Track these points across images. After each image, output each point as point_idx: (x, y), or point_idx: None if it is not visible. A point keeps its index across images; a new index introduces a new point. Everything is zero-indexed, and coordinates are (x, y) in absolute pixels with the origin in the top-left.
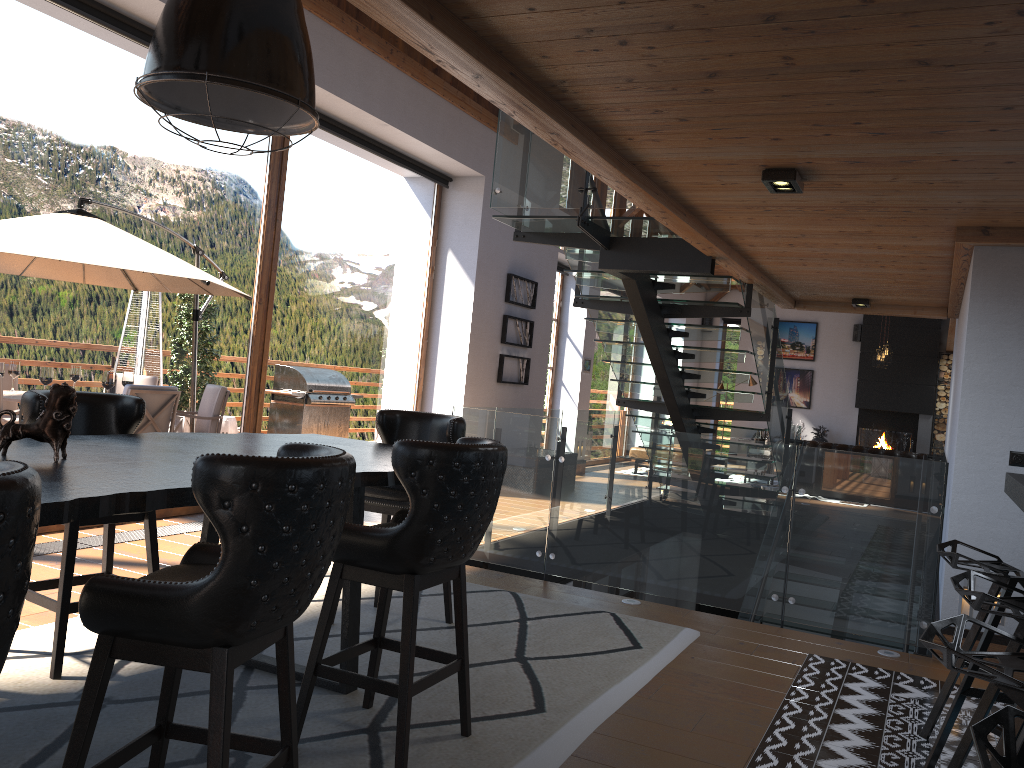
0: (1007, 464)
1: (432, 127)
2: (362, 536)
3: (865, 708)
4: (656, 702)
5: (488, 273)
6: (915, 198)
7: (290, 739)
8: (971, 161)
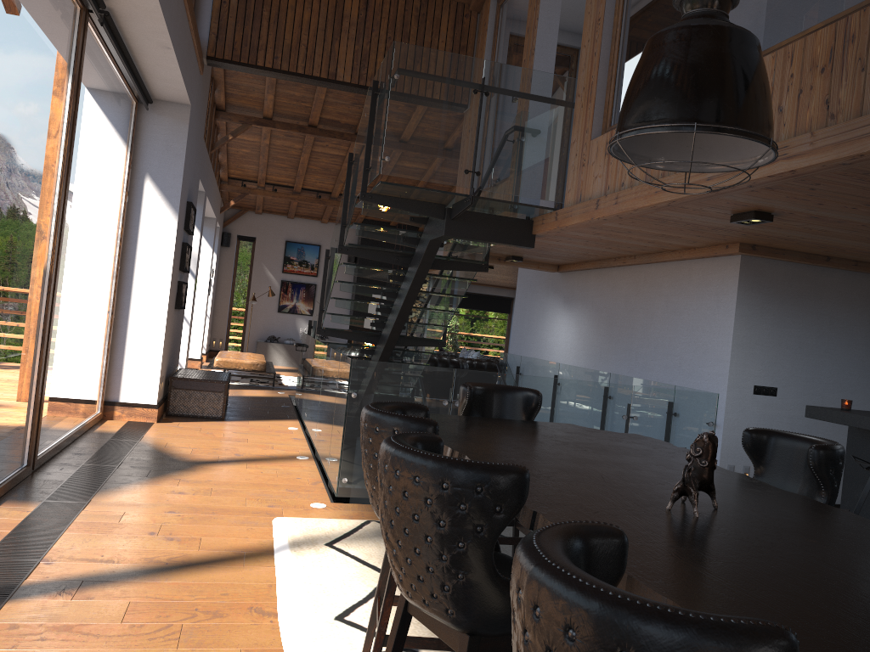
0: (752, 393)
1: (183, 53)
2: None
3: None
4: None
5: (182, 202)
6: (774, 231)
7: None
8: (869, 227)
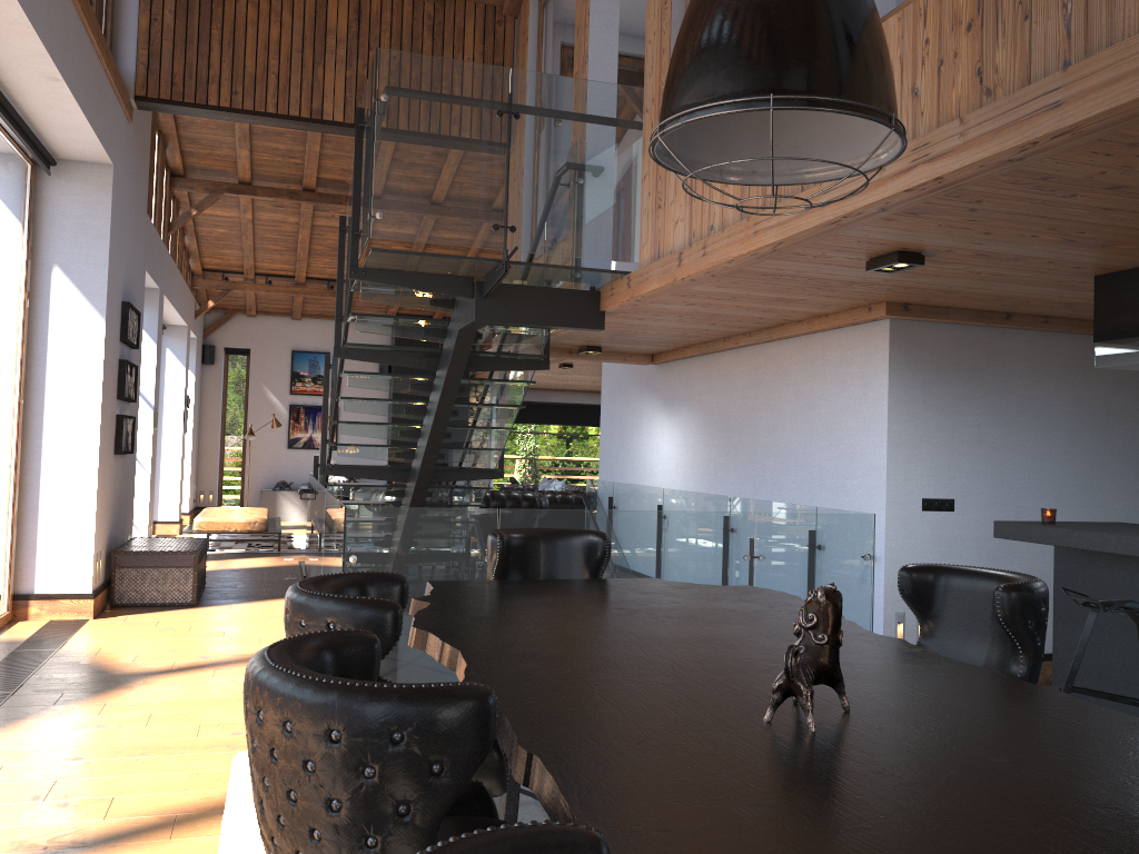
0: (920, 510)
1: (88, 89)
2: None
3: None
4: None
5: (112, 302)
6: (929, 281)
7: None
8: (1057, 264)
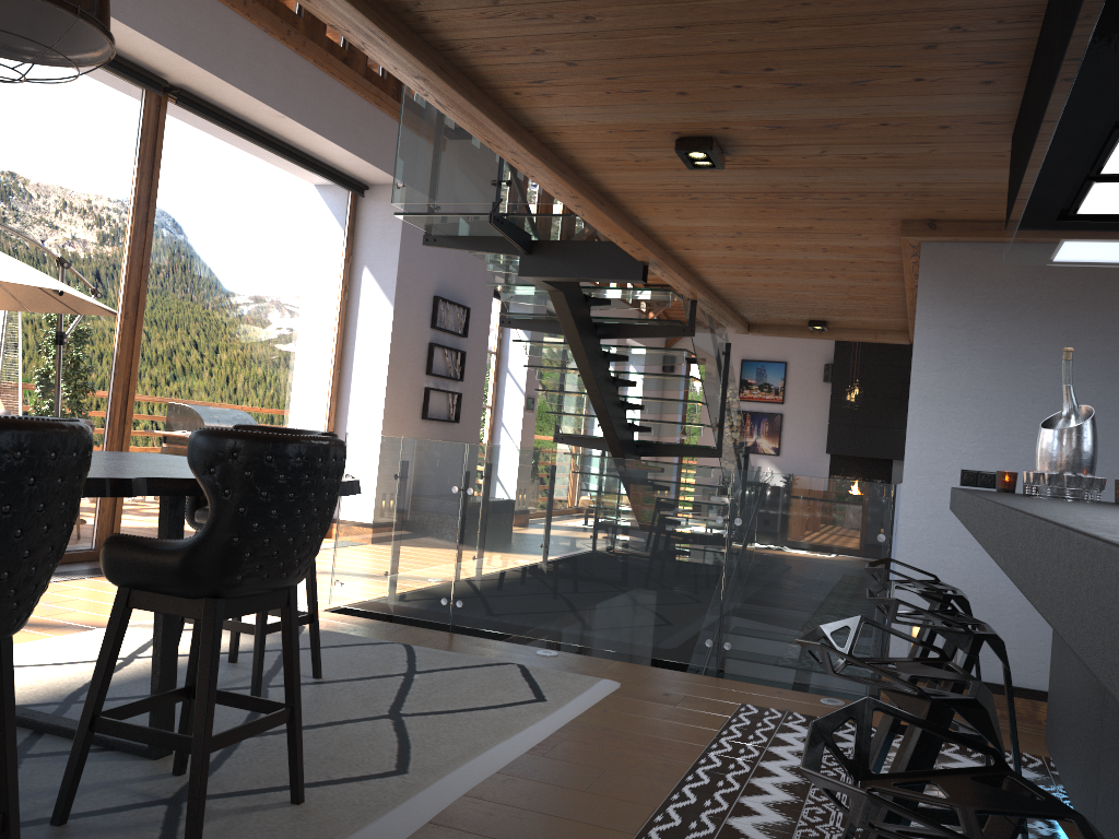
0: (958, 484)
1: (340, 123)
2: (149, 551)
3: (795, 760)
4: (550, 760)
5: (410, 294)
6: (851, 180)
7: (6, 803)
8: (902, 125)
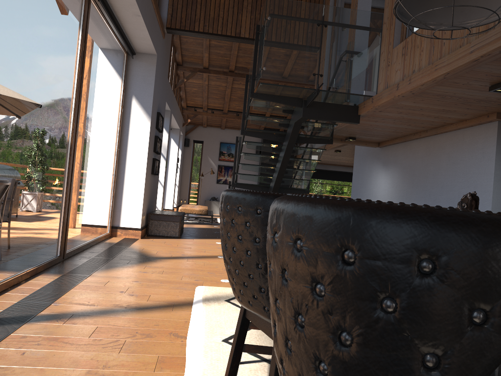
0: None
1: (149, 21)
2: None
3: None
4: None
5: (153, 111)
6: None
7: None
8: None
